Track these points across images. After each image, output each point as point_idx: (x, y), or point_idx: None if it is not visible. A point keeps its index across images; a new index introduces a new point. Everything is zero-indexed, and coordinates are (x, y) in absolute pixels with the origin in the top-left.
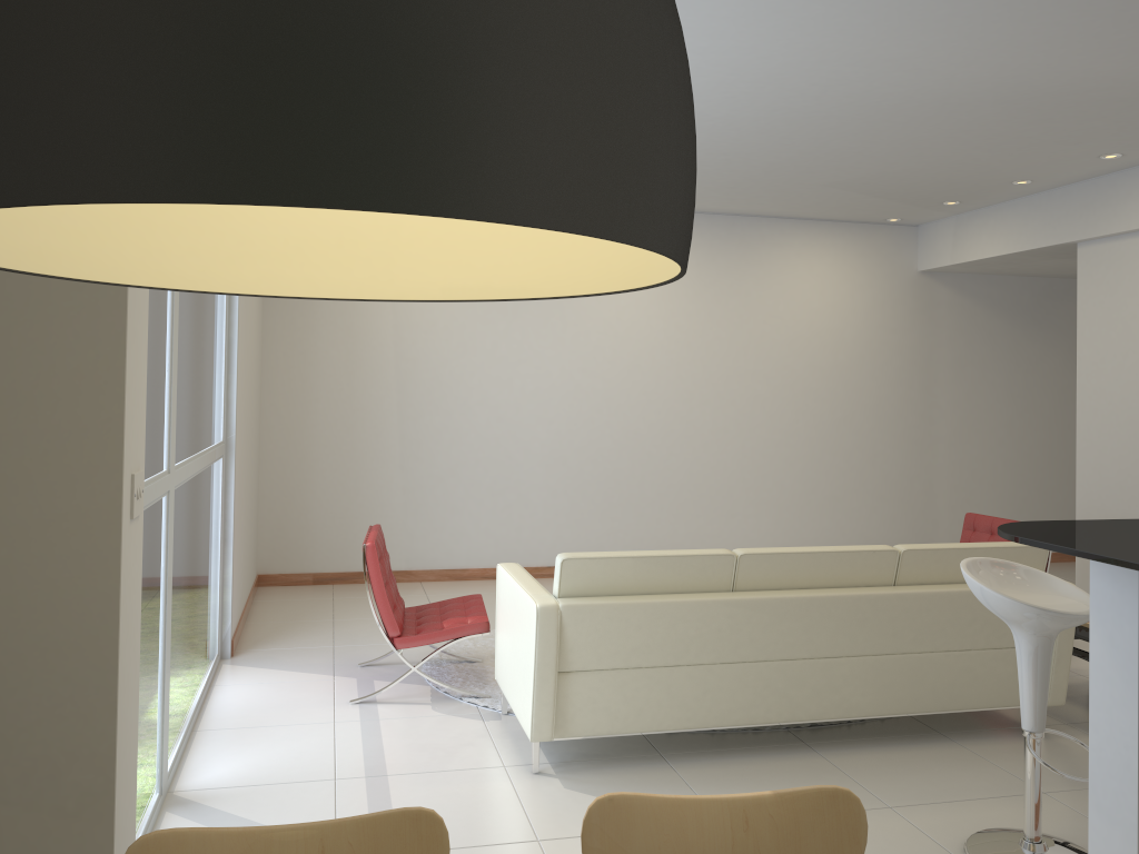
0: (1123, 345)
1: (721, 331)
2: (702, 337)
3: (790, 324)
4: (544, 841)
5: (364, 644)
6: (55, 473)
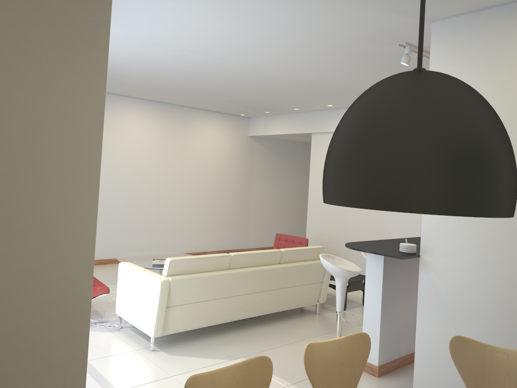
0: None
1: (174, 155)
2: (166, 157)
3: (201, 154)
4: (175, 376)
5: None
6: (68, 239)
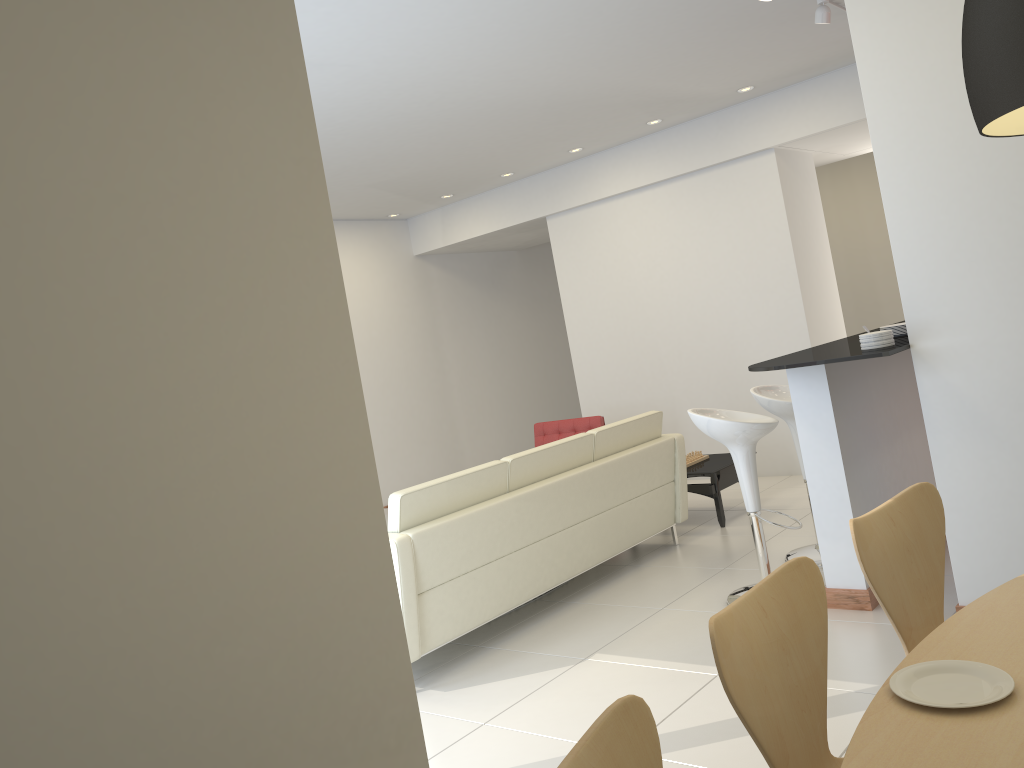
0: (595, 284)
1: None
2: None
3: None
4: (488, 722)
5: None
6: (317, 420)
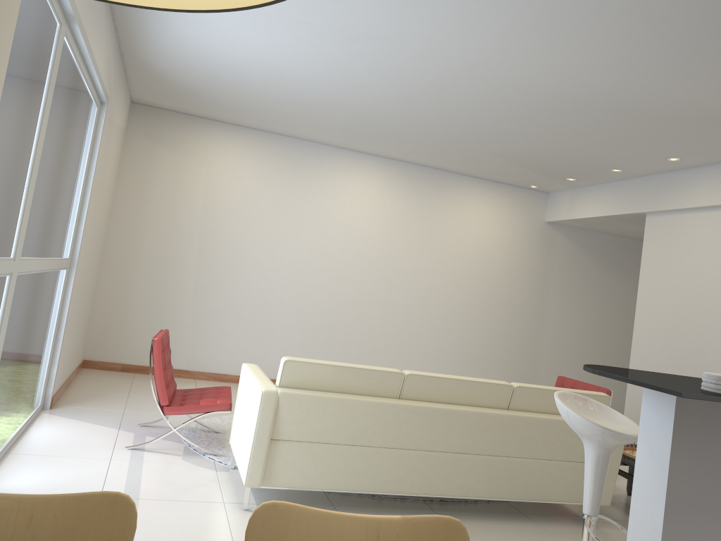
0: (668, 281)
1: (416, 241)
2: (403, 243)
3: (461, 243)
4: None
5: (145, 412)
6: None
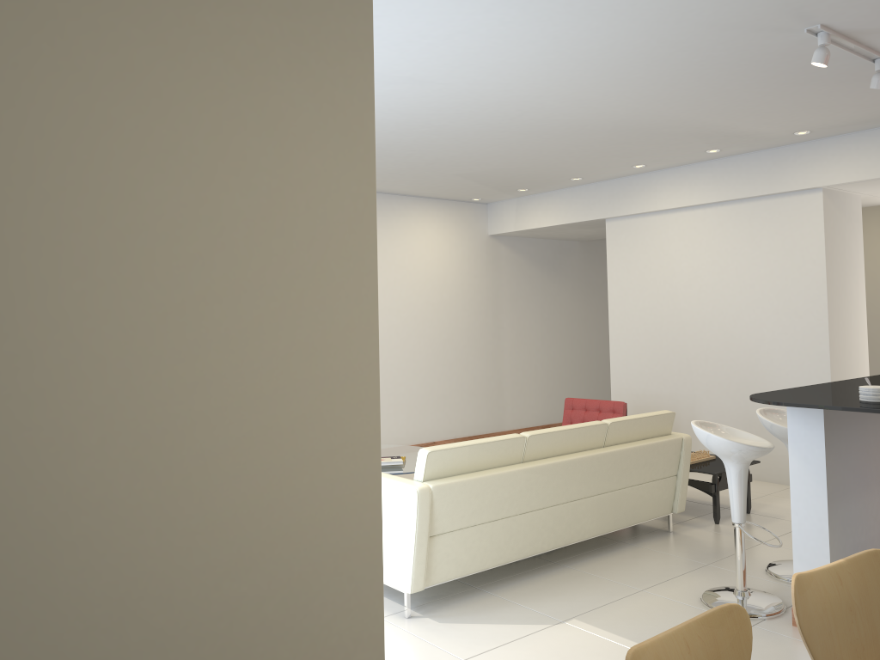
0: (639, 284)
1: None
2: None
3: (412, 272)
4: (467, 659)
5: None
6: (337, 409)
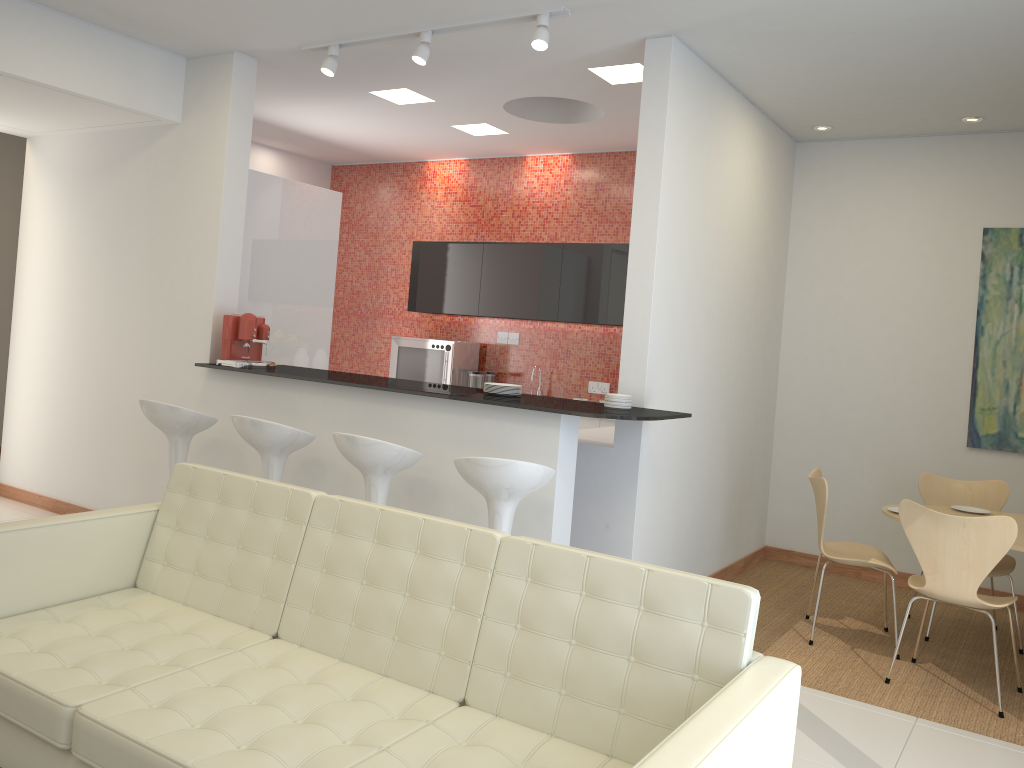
0: None
1: None
2: None
3: None
4: None
5: None
6: None
